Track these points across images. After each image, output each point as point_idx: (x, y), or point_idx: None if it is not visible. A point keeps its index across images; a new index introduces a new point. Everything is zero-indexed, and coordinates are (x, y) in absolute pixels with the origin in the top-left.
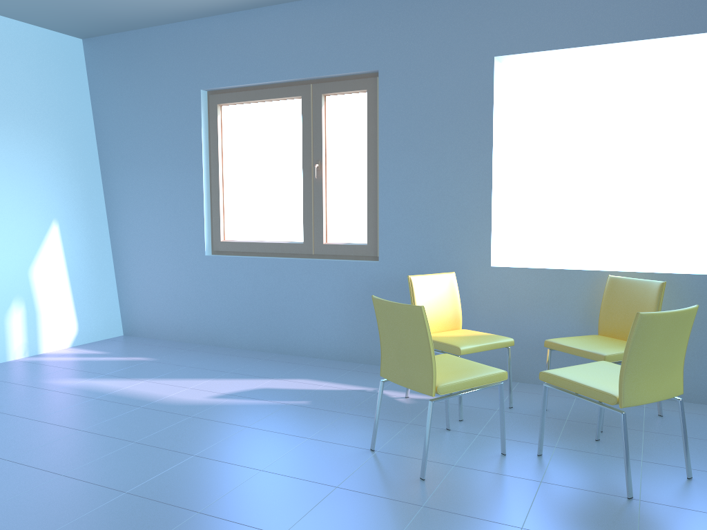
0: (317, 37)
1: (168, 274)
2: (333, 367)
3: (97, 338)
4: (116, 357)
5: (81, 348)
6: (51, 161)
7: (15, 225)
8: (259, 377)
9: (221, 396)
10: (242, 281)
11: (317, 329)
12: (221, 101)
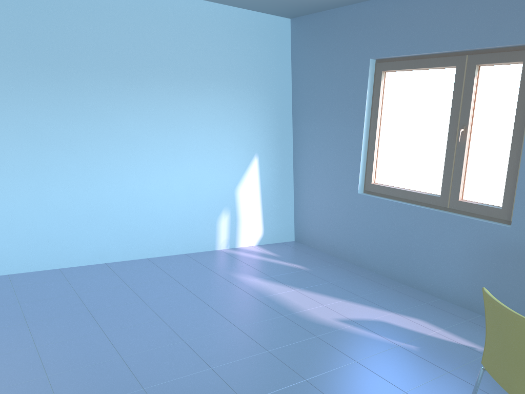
0: (479, 11)
1: (329, 202)
2: (450, 312)
3: (275, 241)
4: (283, 261)
5: (263, 248)
6: (258, 111)
7: (230, 157)
8: (382, 307)
9: (346, 321)
10: (384, 220)
11: (442, 274)
12: (386, 68)
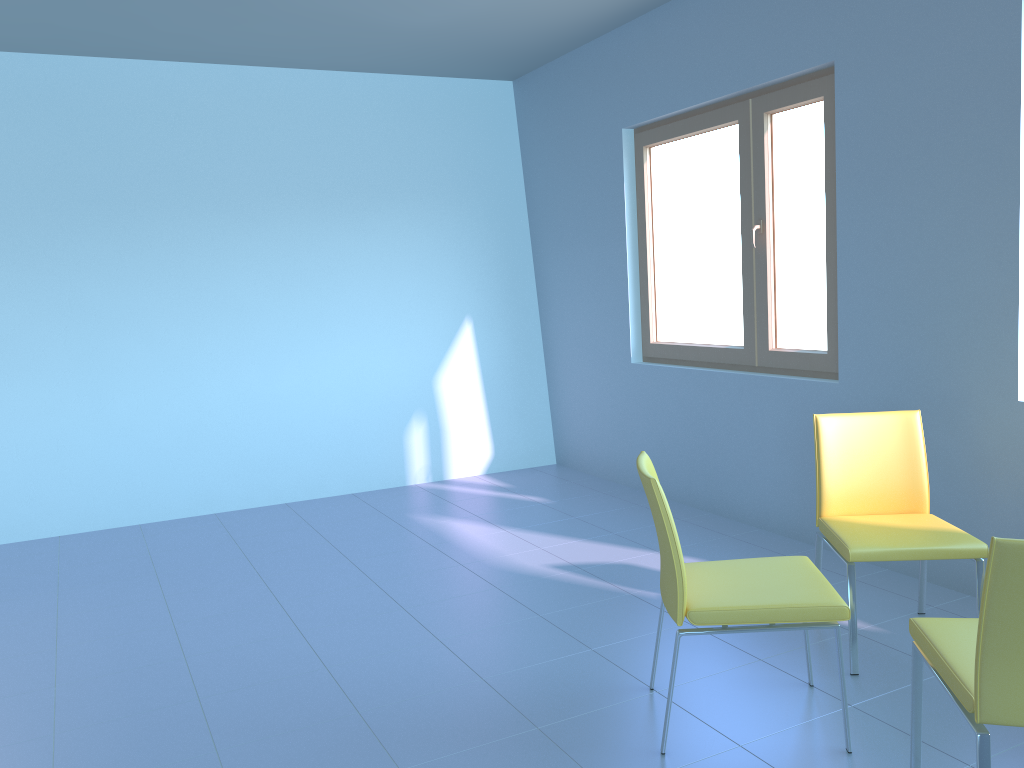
0: (752, 24)
1: (595, 387)
2: (763, 546)
3: (518, 465)
4: (513, 493)
5: (491, 477)
6: (465, 243)
7: (418, 325)
8: (643, 546)
9: (563, 566)
10: (670, 403)
11: (759, 483)
12: (647, 141)
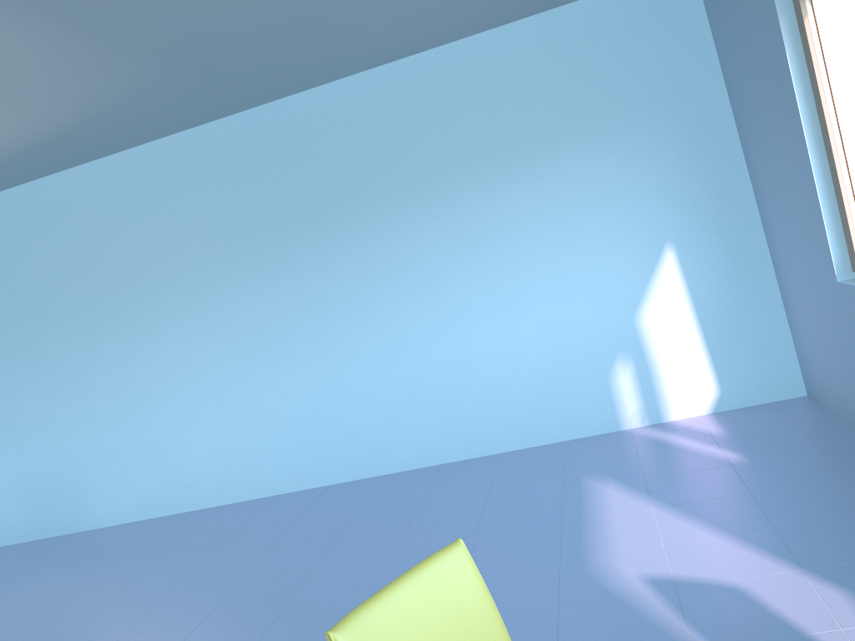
0: None
1: (815, 309)
2: None
3: (755, 401)
4: (715, 445)
5: (714, 419)
6: (655, 163)
7: (611, 263)
8: (790, 555)
9: (659, 581)
10: None
11: None
12: None
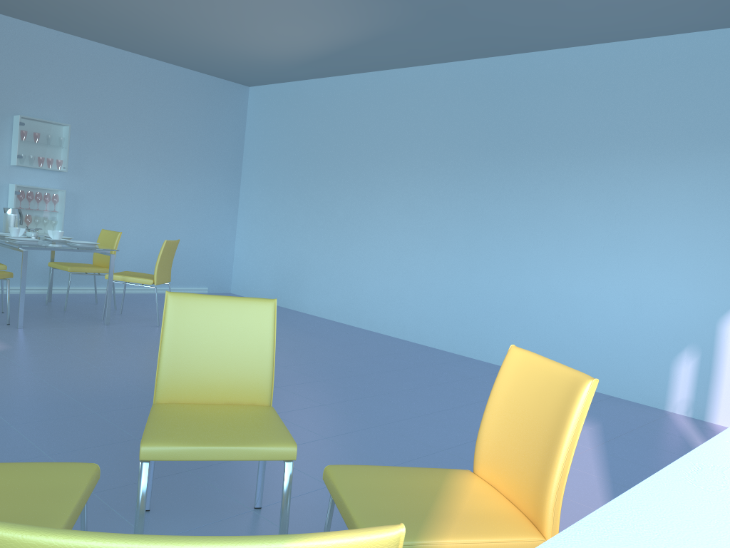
0: None
1: None
2: None
3: None
4: None
5: None
6: None
7: (719, 265)
8: None
9: None
10: None
11: None
12: None
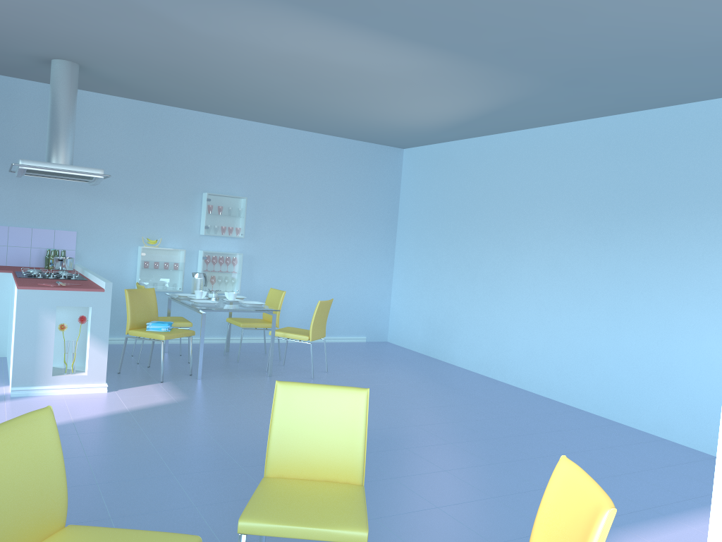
0: None
1: None
2: None
3: None
4: None
5: None
6: None
7: None
8: None
9: None
10: None
11: None
12: None
